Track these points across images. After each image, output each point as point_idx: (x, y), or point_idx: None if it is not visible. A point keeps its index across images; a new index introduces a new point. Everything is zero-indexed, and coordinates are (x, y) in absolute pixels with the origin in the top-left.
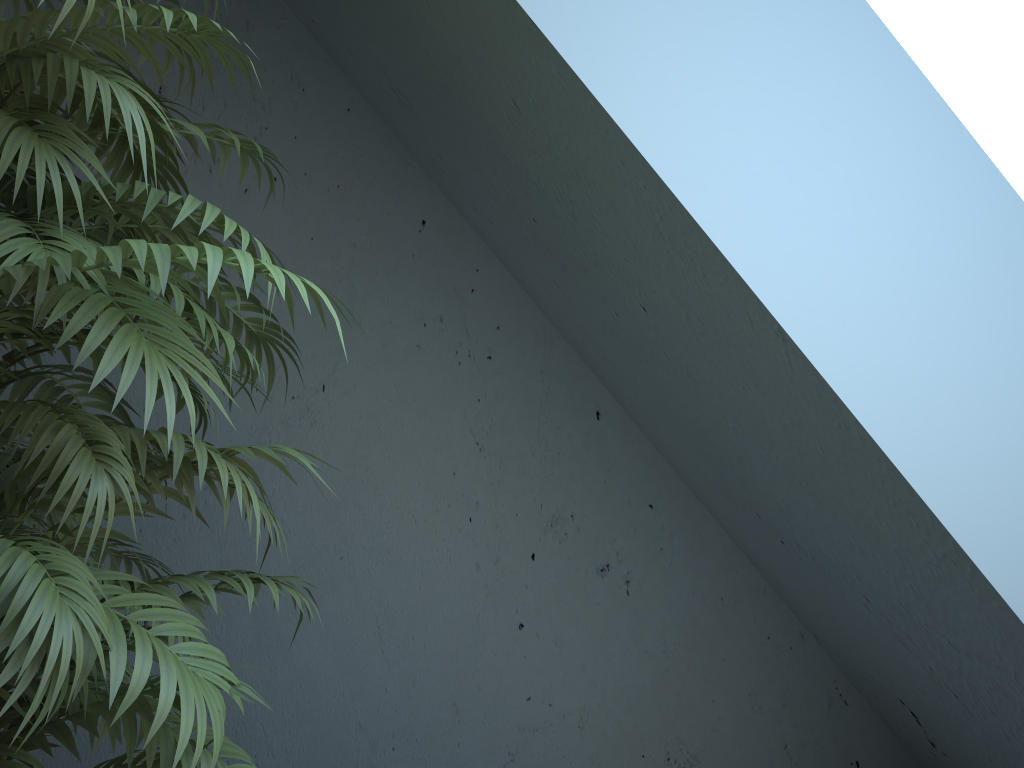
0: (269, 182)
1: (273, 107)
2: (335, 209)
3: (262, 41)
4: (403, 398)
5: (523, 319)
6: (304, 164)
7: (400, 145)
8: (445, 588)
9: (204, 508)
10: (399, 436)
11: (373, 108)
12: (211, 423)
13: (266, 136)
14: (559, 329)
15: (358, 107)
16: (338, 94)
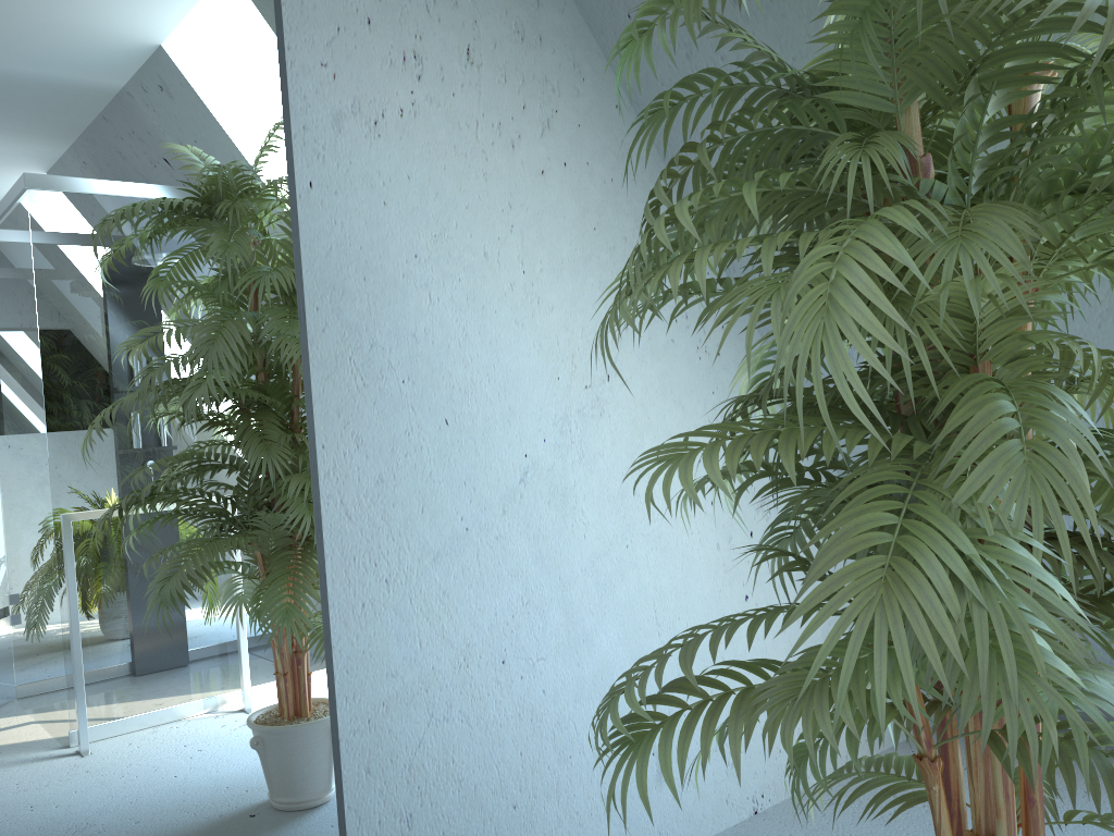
0: (560, 167)
1: (560, 91)
2: (610, 202)
3: (550, 22)
4: (664, 389)
5: (737, 320)
6: (586, 153)
7: (653, 148)
8: (698, 568)
9: (520, 502)
10: (662, 426)
11: (636, 109)
12: (522, 412)
13: (556, 119)
14: (766, 330)
15: (623, 105)
16: (609, 89)
